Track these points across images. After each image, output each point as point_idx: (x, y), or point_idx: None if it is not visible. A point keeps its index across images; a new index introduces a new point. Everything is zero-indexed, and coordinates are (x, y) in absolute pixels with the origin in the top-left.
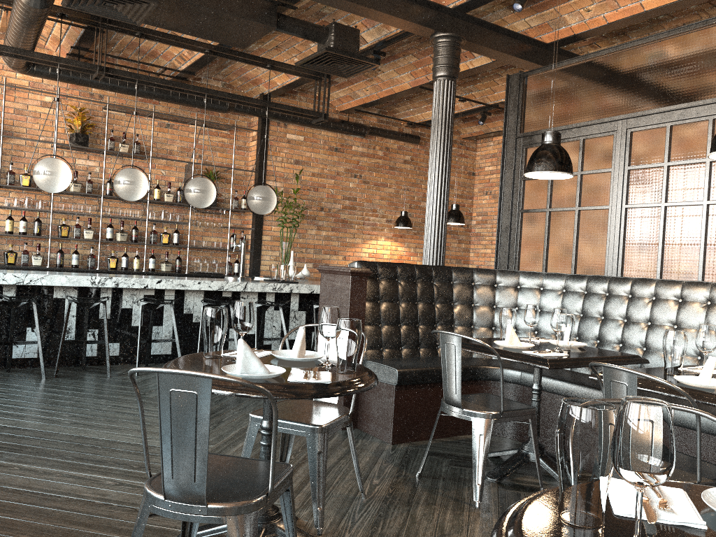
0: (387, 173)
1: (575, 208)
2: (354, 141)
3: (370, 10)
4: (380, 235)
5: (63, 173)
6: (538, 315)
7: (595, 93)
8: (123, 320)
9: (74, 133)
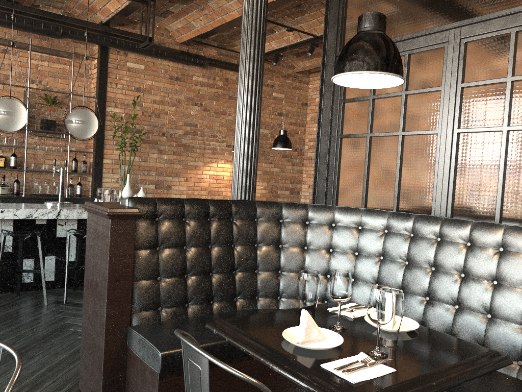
0: (227, 101)
1: (399, 132)
2: (195, 72)
3: None
4: (220, 158)
5: None
6: (350, 288)
7: (423, 0)
8: None
9: None
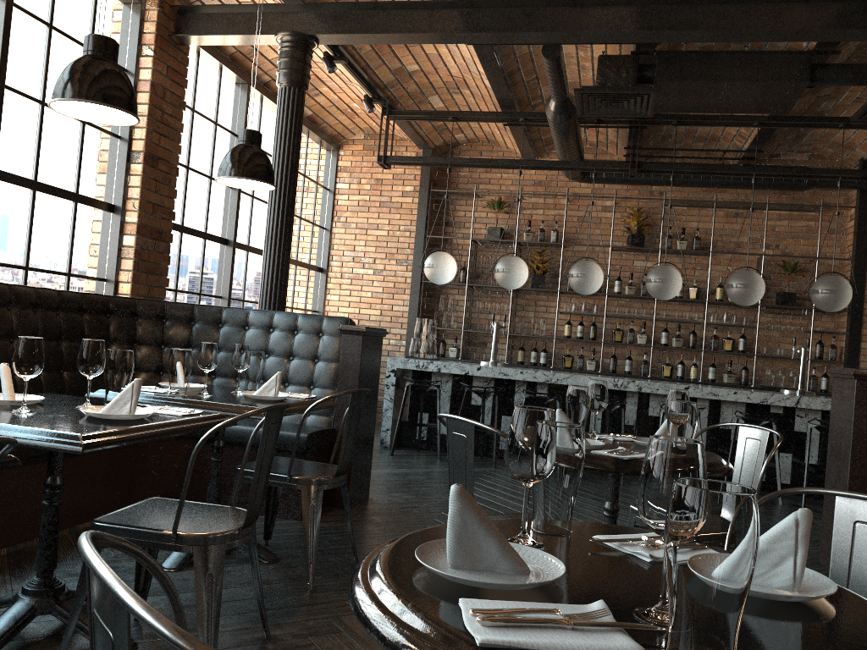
0: None
1: None
2: None
3: None
4: None
5: (592, 275)
6: None
7: None
8: (649, 428)
9: (630, 234)
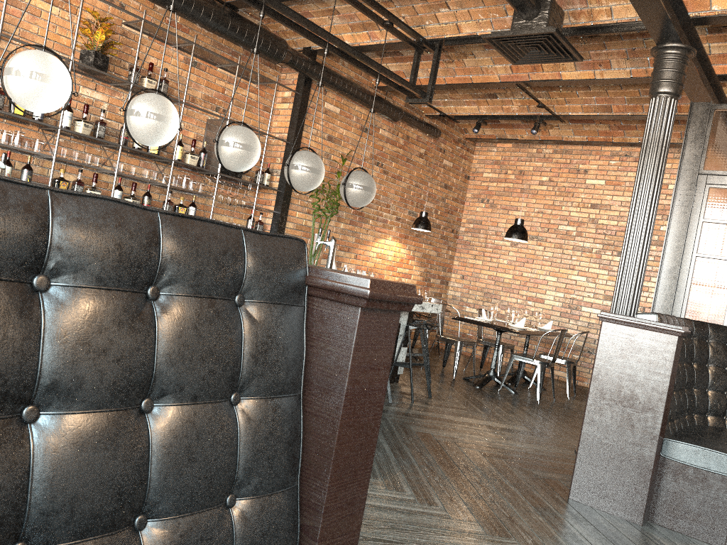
0: (404, 165)
1: None
2: (382, 124)
3: (654, 0)
4: (388, 233)
5: (175, 121)
6: None
7: None
8: None
9: (92, 50)
